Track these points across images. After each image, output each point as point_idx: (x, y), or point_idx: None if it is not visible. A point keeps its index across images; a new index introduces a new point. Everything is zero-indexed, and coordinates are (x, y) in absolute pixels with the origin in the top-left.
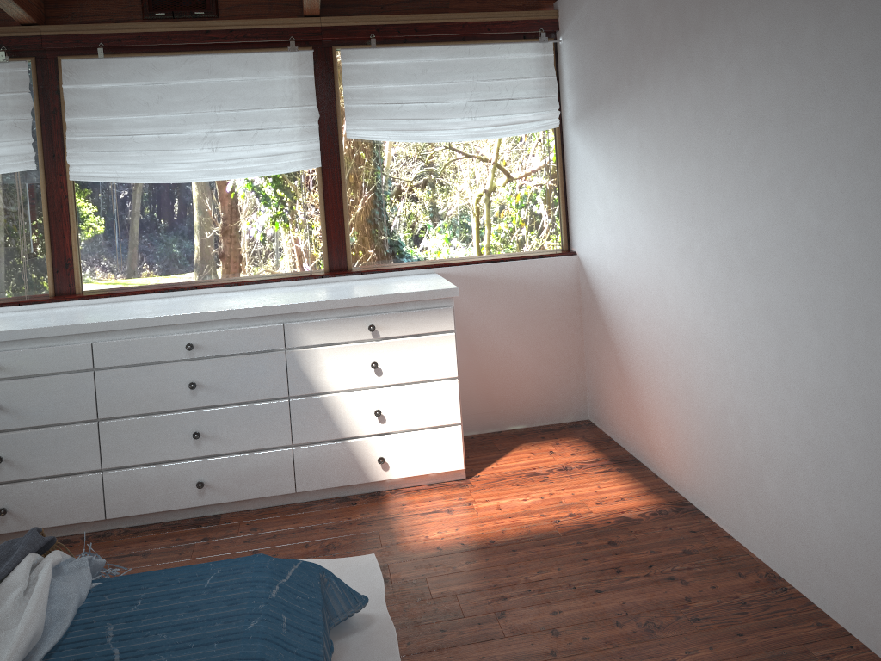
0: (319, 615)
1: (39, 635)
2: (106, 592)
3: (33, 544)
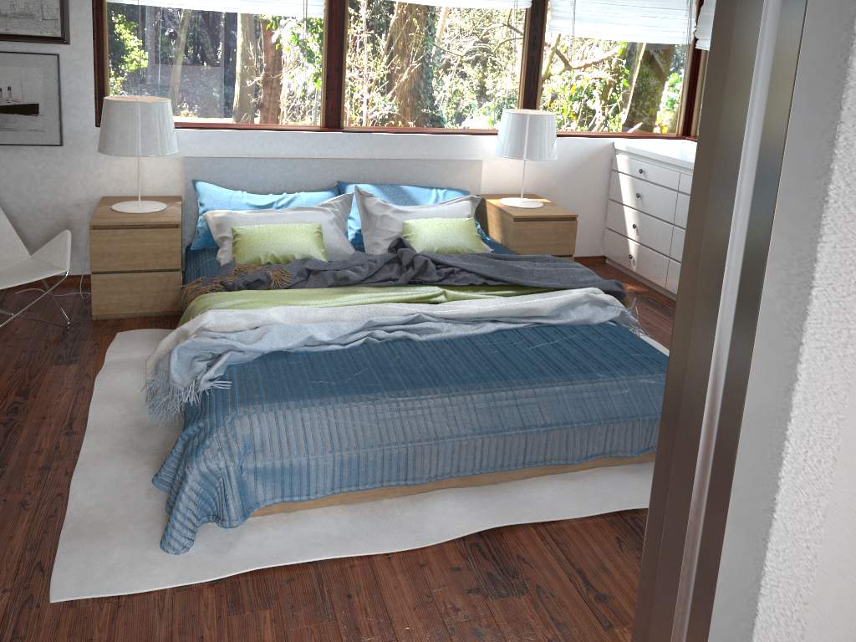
0: (656, 414)
1: (541, 312)
2: (605, 328)
3: (602, 285)
